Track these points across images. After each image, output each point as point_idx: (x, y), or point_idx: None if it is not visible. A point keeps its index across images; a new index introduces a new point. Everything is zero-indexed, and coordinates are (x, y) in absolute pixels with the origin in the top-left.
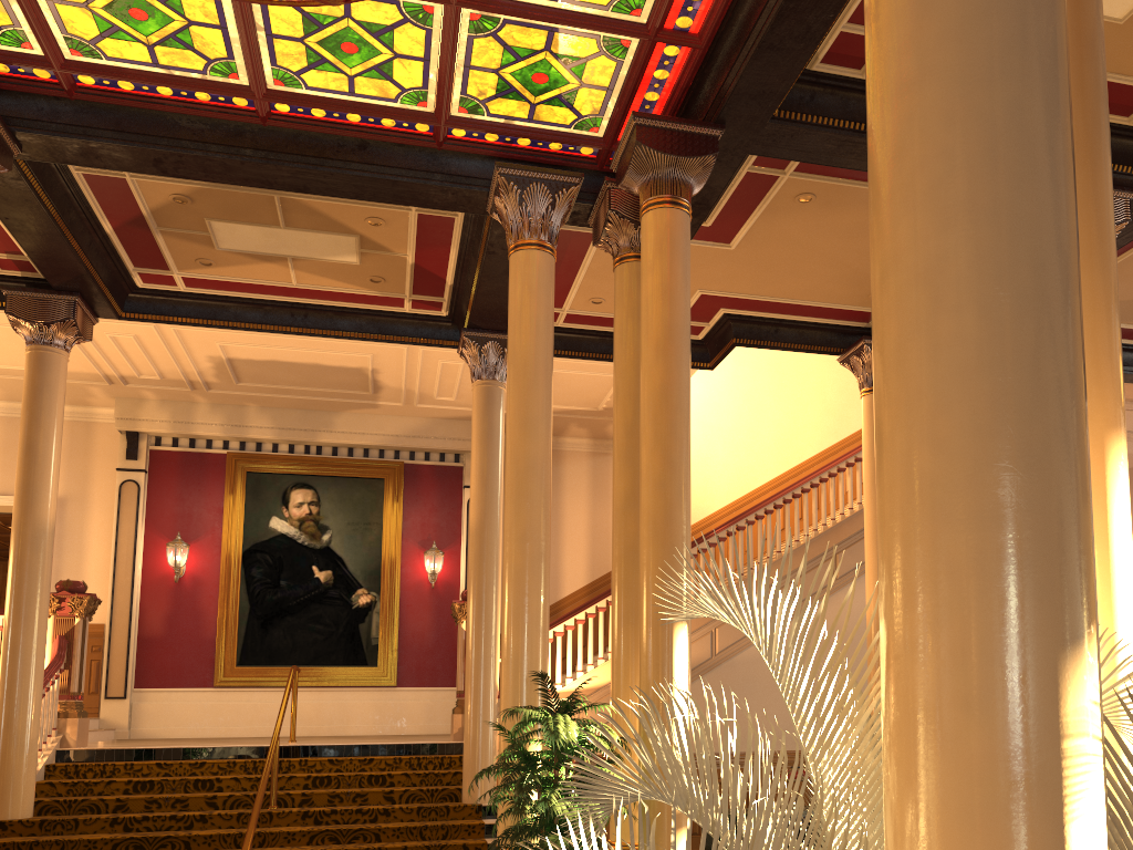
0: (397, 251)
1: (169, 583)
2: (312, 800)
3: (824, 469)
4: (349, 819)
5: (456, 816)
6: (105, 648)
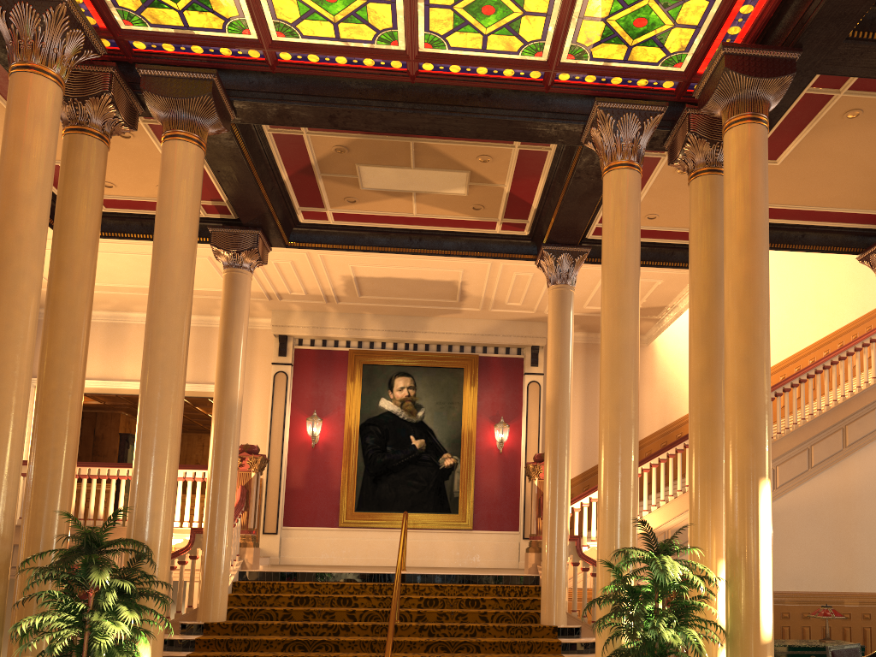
0: (497, 183)
1: (307, 448)
2: (425, 617)
3: (835, 354)
4: (454, 633)
5: (537, 634)
6: (263, 496)
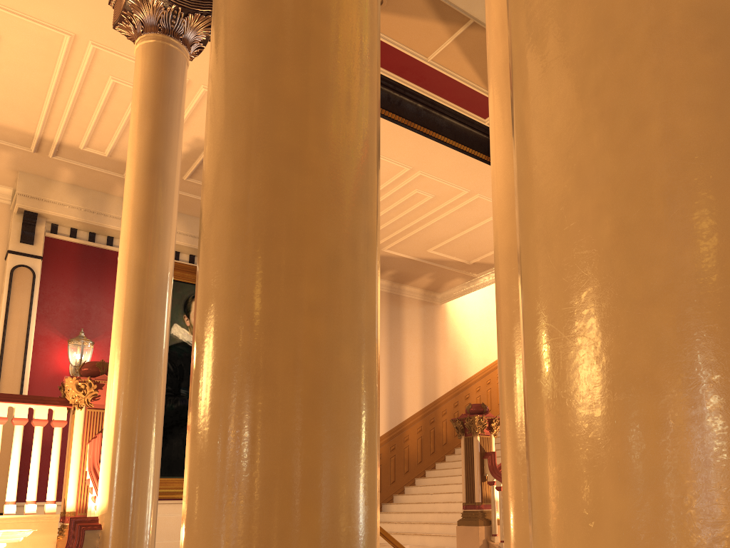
0: None
1: None
2: None
3: None
4: None
5: None
6: None
